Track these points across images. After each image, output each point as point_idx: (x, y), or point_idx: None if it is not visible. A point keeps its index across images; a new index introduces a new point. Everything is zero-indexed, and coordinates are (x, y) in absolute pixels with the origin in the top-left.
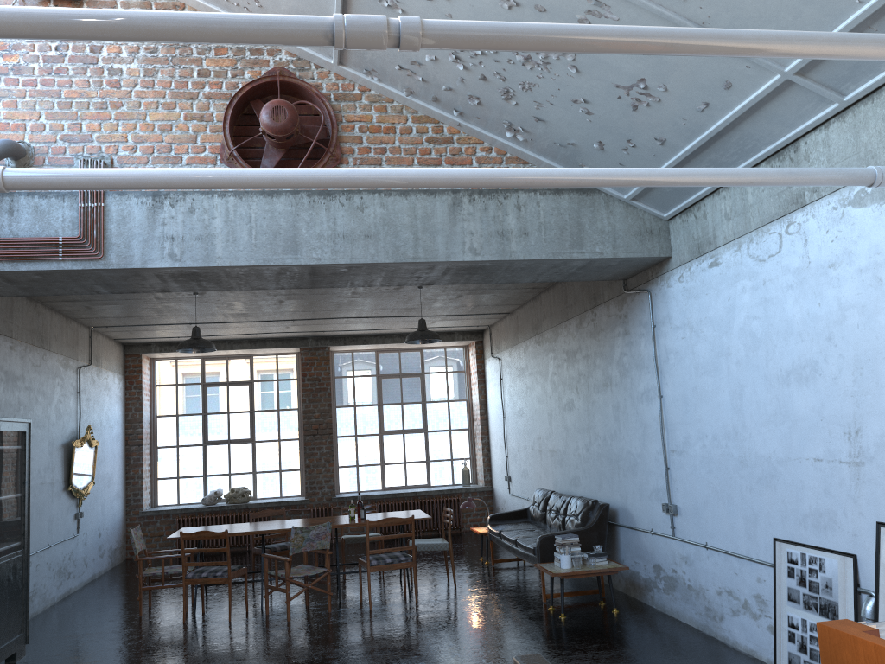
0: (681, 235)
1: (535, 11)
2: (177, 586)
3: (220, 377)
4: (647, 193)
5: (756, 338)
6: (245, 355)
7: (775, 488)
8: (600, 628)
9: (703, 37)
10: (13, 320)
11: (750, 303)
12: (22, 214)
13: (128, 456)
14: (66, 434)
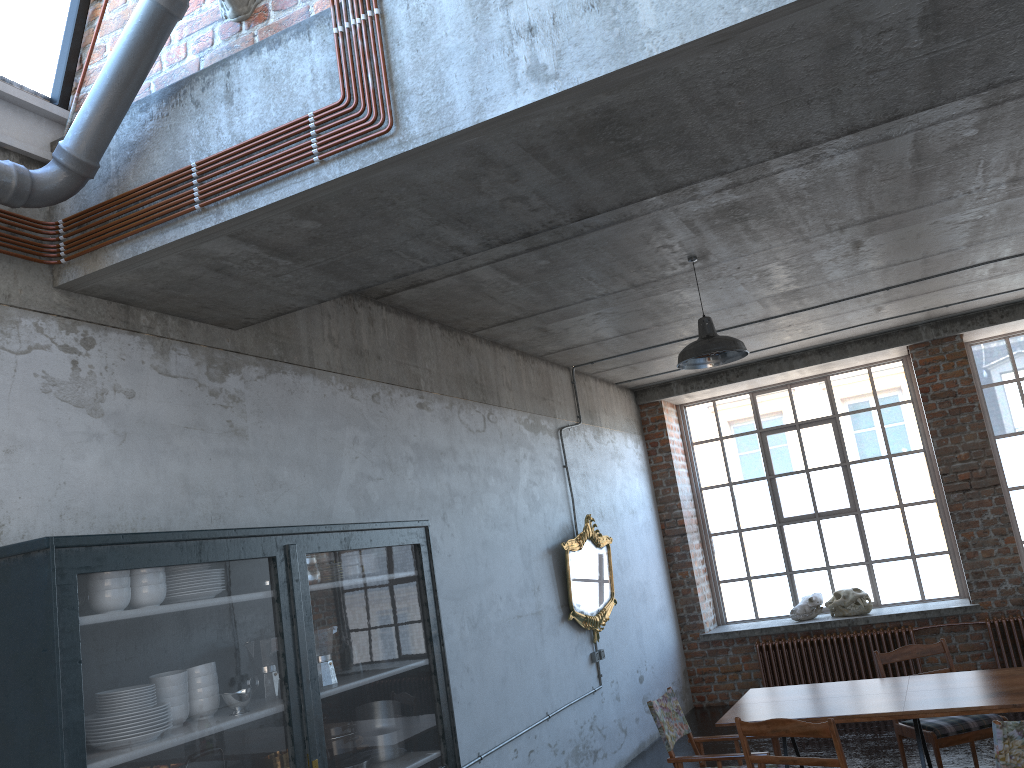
0: None
1: None
2: None
3: (783, 417)
4: None
5: None
6: (816, 377)
7: None
8: None
9: None
10: (418, 362)
11: None
12: (245, 95)
13: (668, 552)
14: (552, 532)
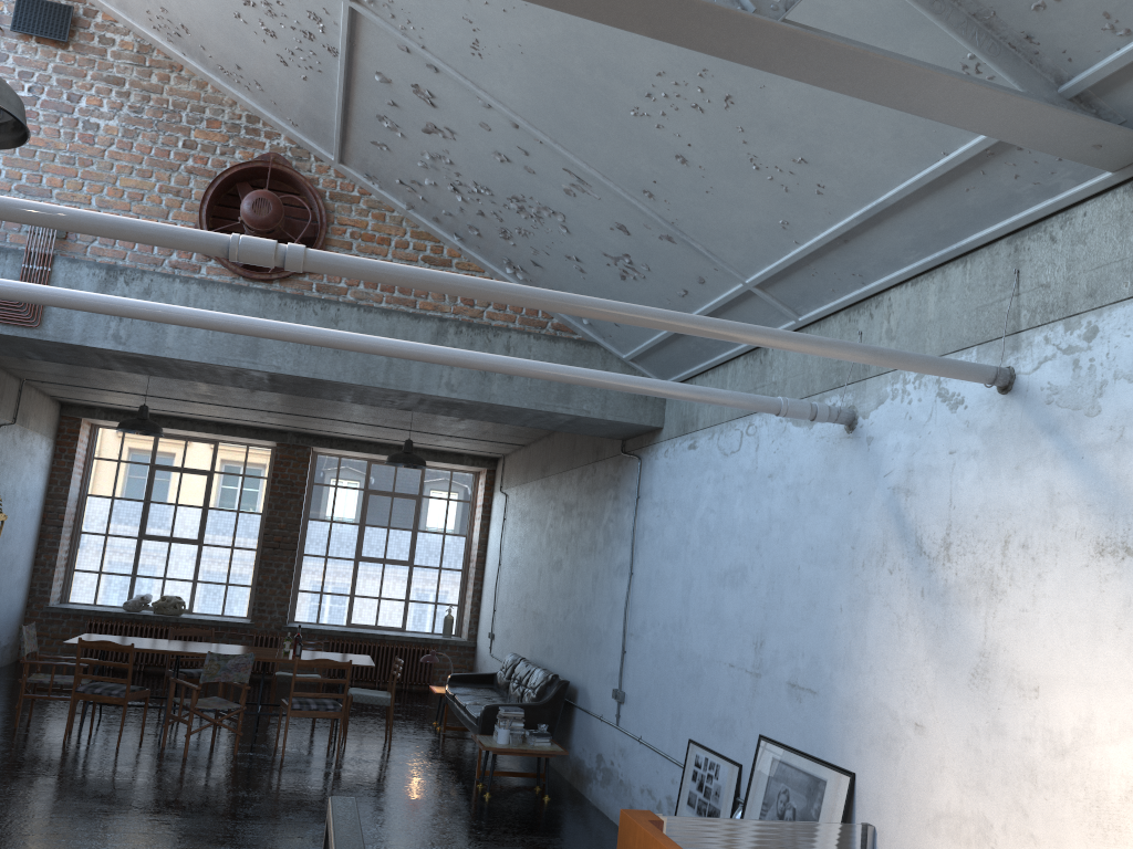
0: (674, 408)
1: (525, 171)
2: (65, 699)
3: (174, 460)
4: (645, 358)
5: (710, 532)
6: (210, 440)
7: (699, 688)
8: (520, 812)
9: (546, 298)
10: None
11: (711, 495)
12: None
13: (42, 537)
14: None
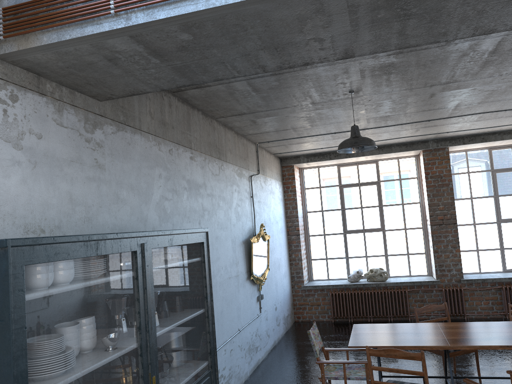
0: None
1: None
2: None
3: (353, 179)
4: None
5: None
6: (372, 161)
7: None
8: None
9: None
10: (191, 132)
11: None
12: None
13: (289, 243)
14: (244, 232)
